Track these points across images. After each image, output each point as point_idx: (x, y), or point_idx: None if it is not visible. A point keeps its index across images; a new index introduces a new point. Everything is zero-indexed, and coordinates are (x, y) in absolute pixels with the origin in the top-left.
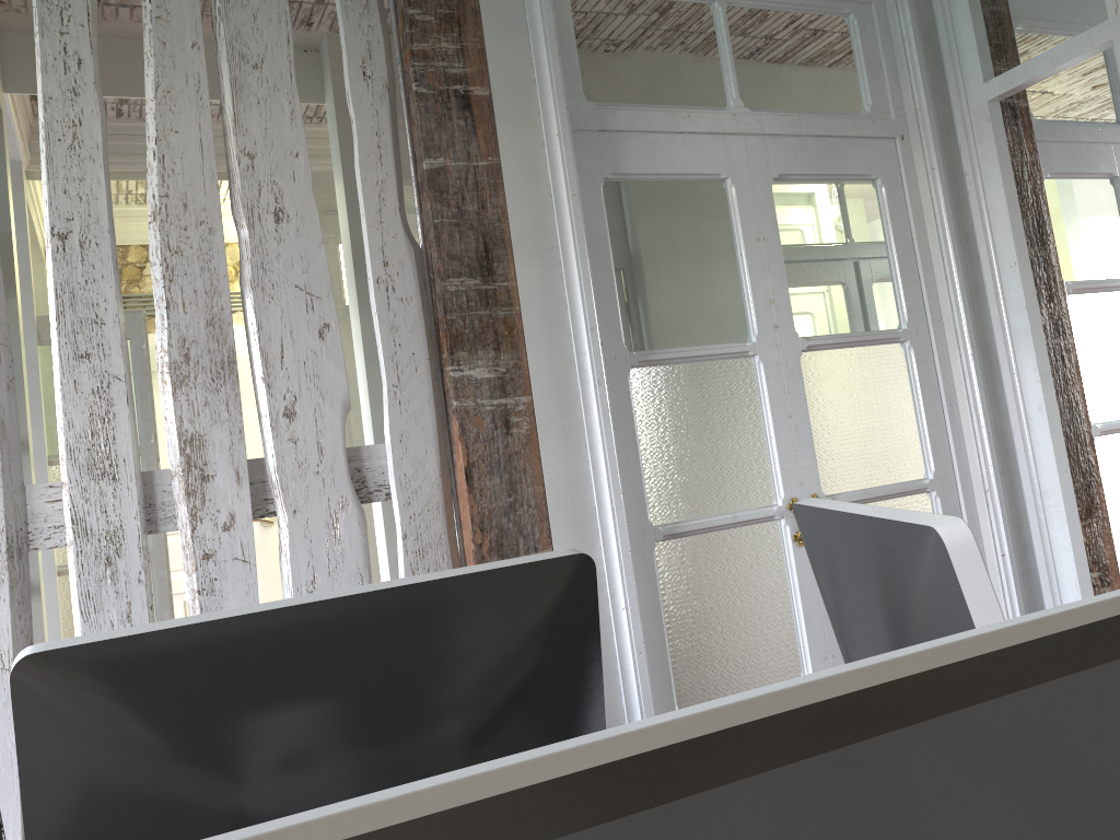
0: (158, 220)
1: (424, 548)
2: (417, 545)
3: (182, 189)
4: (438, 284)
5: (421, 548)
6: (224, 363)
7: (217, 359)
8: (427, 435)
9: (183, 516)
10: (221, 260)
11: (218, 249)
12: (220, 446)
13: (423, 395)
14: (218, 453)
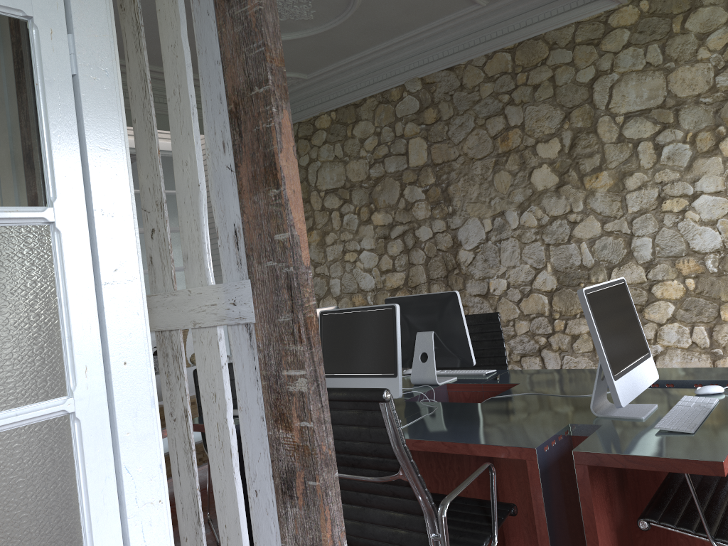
0: None
1: None
2: None
3: None
4: None
5: None
6: None
7: None
8: None
9: None
10: None
11: None
12: None
13: None
14: None
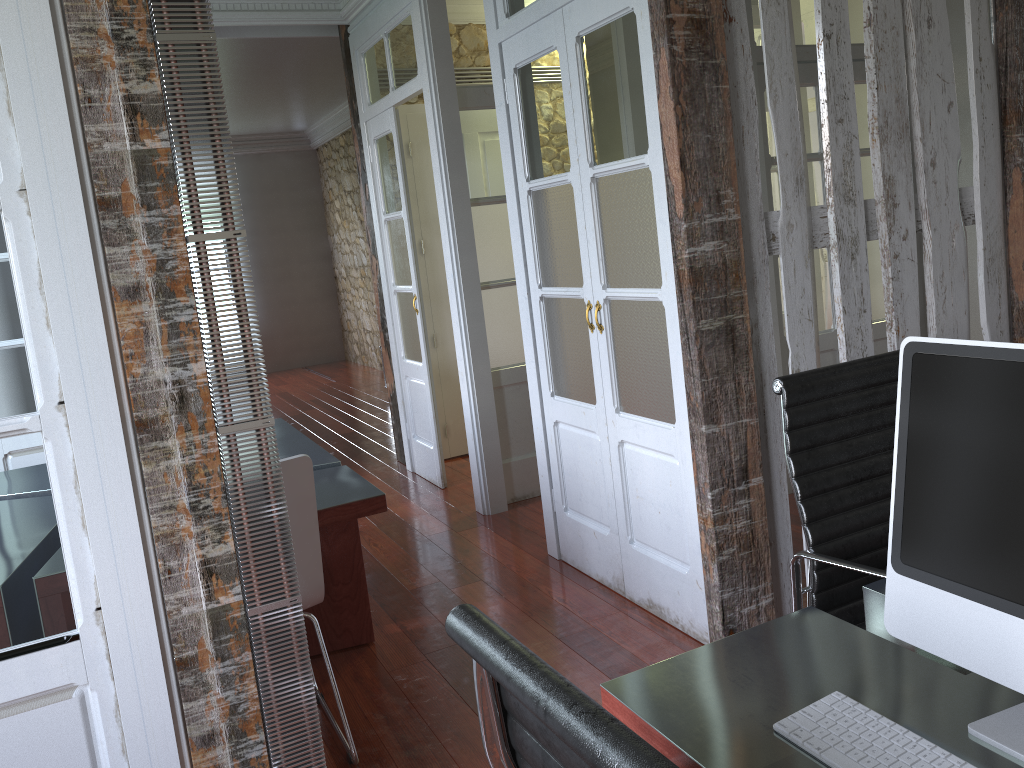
0: (872, 26)
1: (993, 257)
2: (989, 255)
3: (883, 3)
4: (1012, 75)
5: (991, 257)
6: (903, 128)
7: (899, 125)
8: (996, 182)
9: (882, 230)
10: (902, 55)
11: (900, 47)
12: (901, 185)
13: (995, 154)
14: (900, 189)
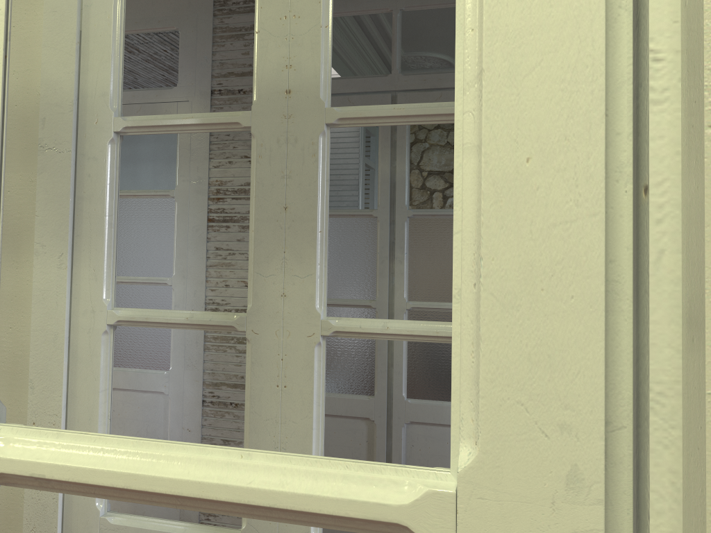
0: None
1: None
2: None
3: None
4: None
5: None
6: None
7: None
8: None
9: None
10: None
11: None
12: None
13: None
14: None
